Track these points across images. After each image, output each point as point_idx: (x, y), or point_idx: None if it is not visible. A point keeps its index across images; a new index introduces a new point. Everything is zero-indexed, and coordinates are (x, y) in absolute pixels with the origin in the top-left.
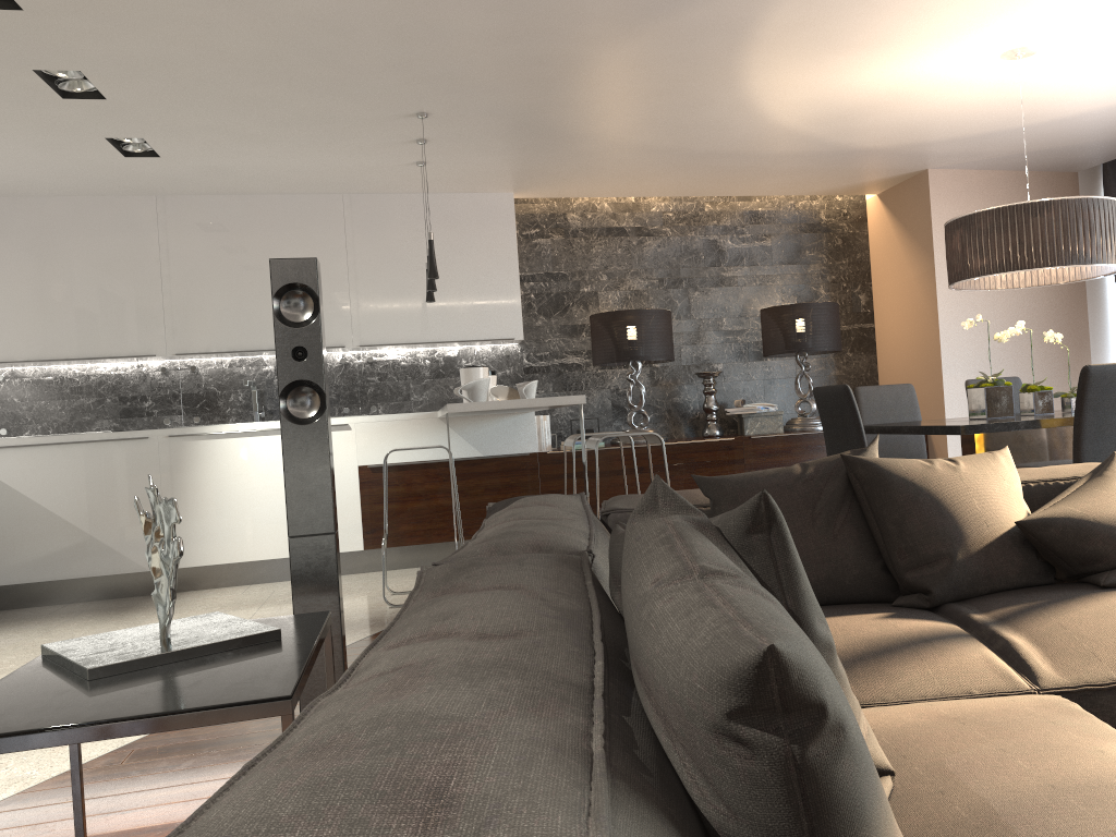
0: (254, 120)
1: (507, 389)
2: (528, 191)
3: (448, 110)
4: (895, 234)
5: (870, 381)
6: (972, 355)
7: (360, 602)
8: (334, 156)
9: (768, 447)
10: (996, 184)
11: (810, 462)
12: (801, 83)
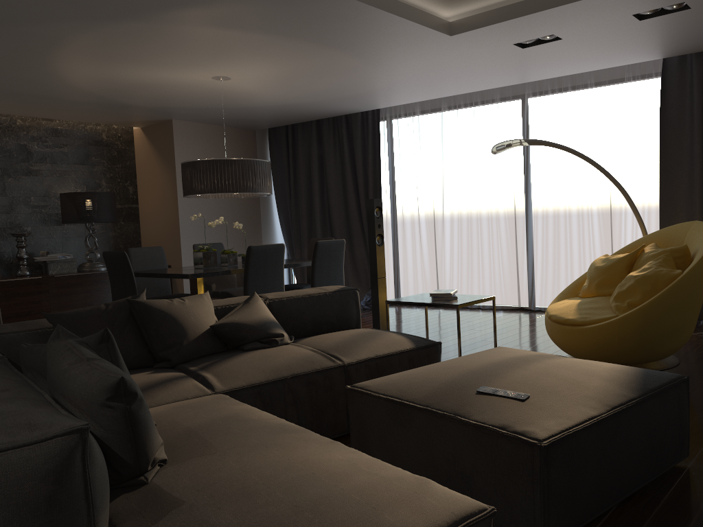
0: None
1: None
2: None
3: None
4: (152, 153)
5: (136, 240)
6: (198, 227)
7: None
8: None
9: (67, 282)
10: (212, 132)
11: (110, 303)
12: (94, 70)
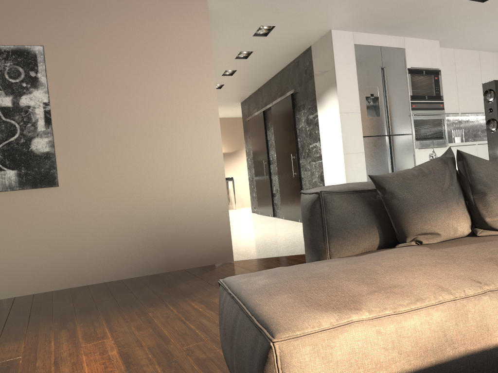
0: None
1: None
2: None
3: None
4: None
5: None
6: None
7: None
8: None
9: None
10: None
11: None
12: None
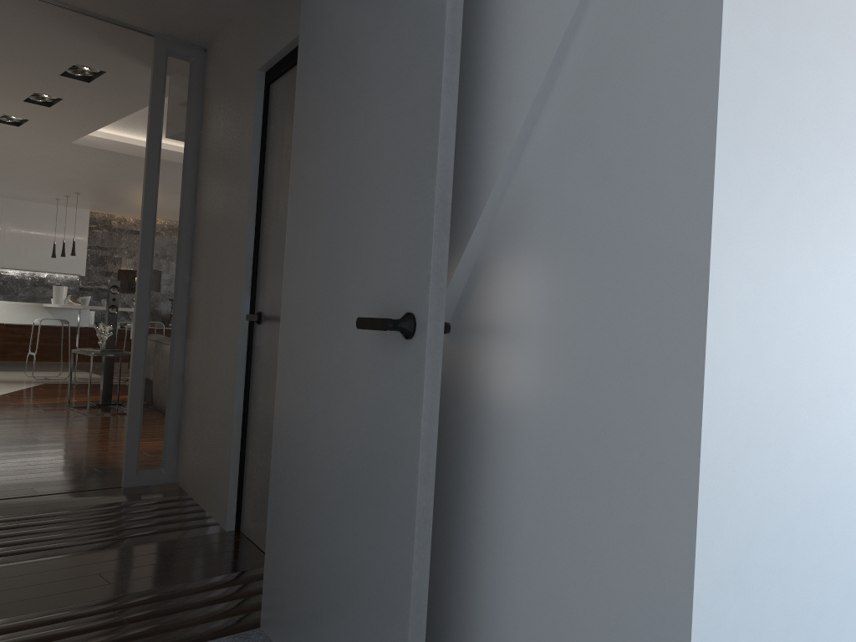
0: (2, 182)
1: (75, 297)
2: (97, 210)
3: (90, 194)
4: None
5: None
6: None
7: (15, 378)
8: (20, 191)
9: None
10: None
11: None
12: None
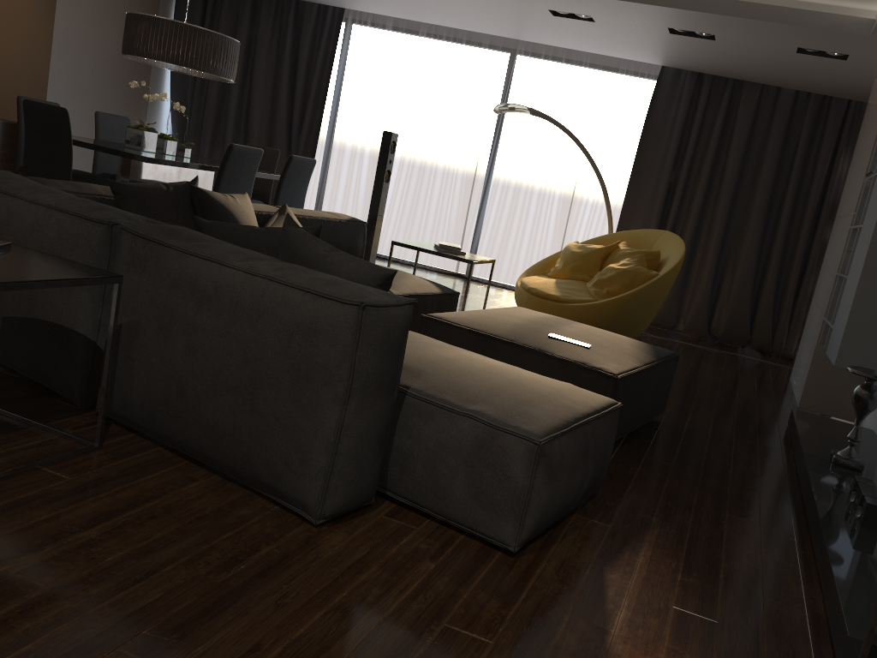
0: None
1: None
2: None
3: None
4: None
5: None
6: (71, 84)
7: None
8: None
9: None
10: None
11: (168, 184)
12: None
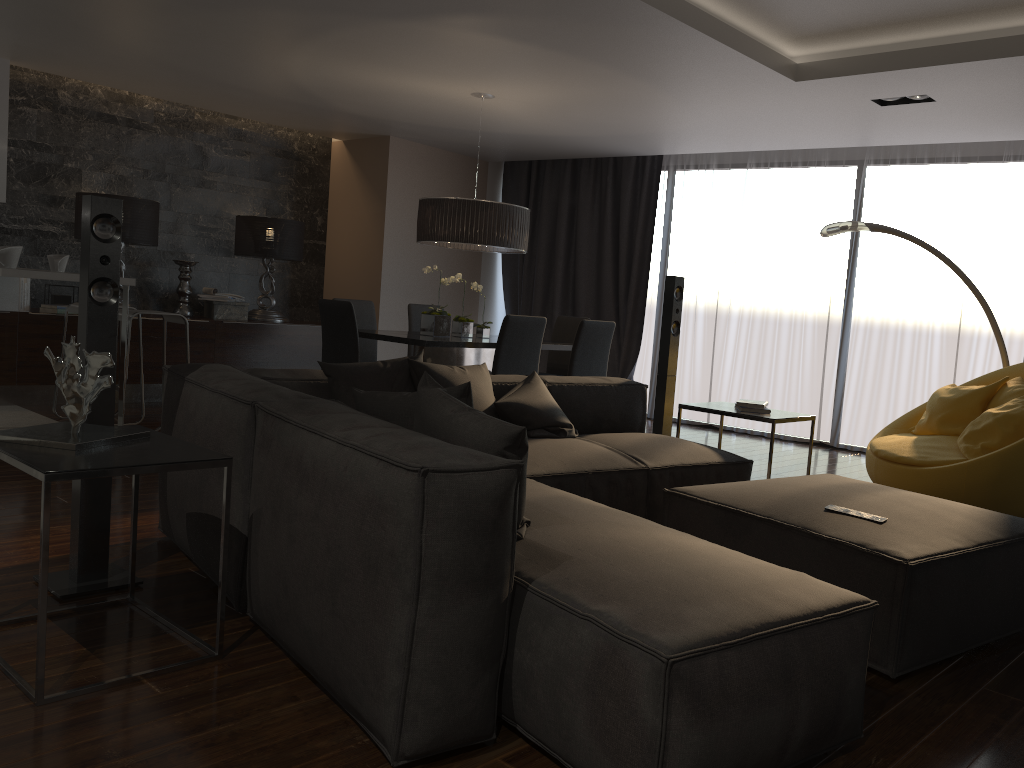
0: None
1: None
2: (27, 63)
3: None
4: (355, 177)
5: (317, 288)
6: (403, 282)
7: None
8: None
9: (237, 331)
10: (435, 158)
11: (387, 361)
12: (332, 69)
